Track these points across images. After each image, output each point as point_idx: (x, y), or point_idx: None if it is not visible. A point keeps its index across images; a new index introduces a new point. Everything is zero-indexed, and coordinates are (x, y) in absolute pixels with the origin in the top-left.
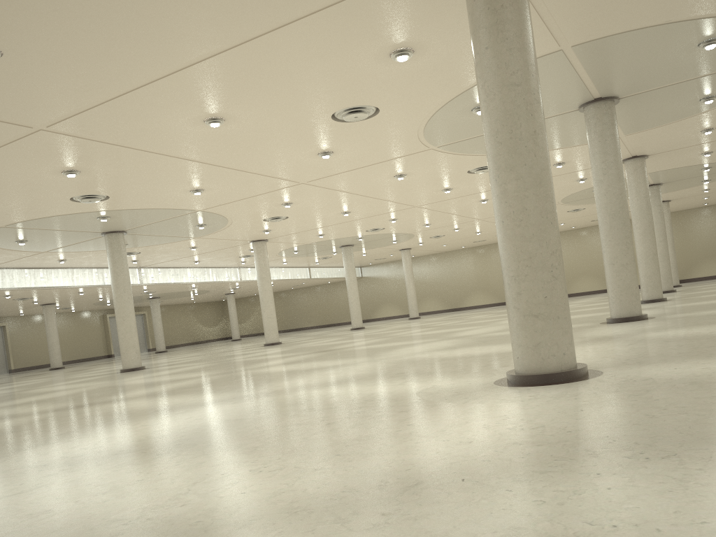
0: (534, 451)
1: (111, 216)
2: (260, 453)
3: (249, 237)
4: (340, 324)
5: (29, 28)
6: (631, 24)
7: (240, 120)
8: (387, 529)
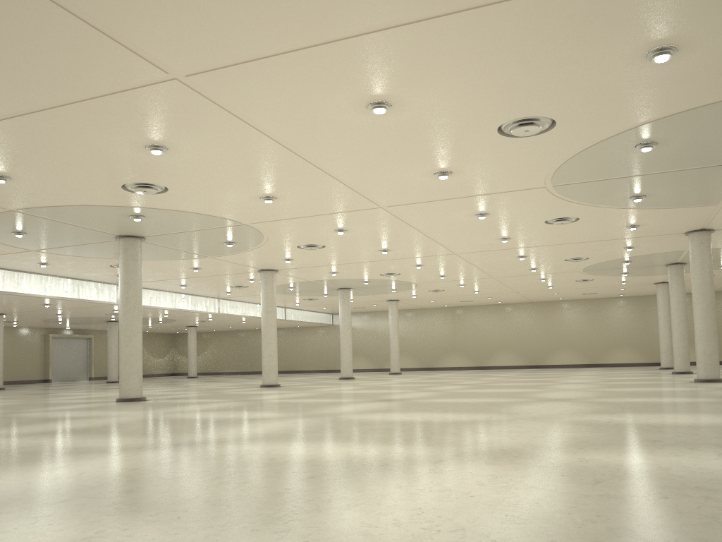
0: None
1: (147, 216)
2: None
3: (263, 264)
4: (303, 372)
5: None
6: None
7: (406, 111)
8: None
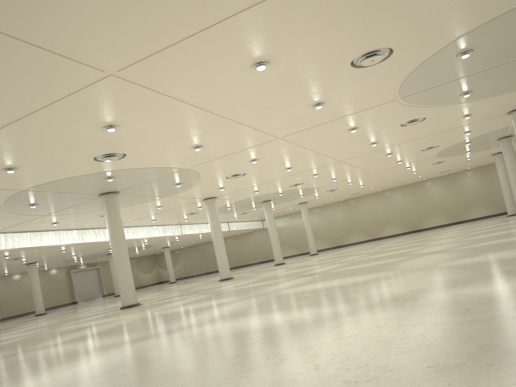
0: None
1: (116, 176)
2: None
3: (205, 195)
4: (249, 265)
5: None
6: None
7: (280, 64)
8: None
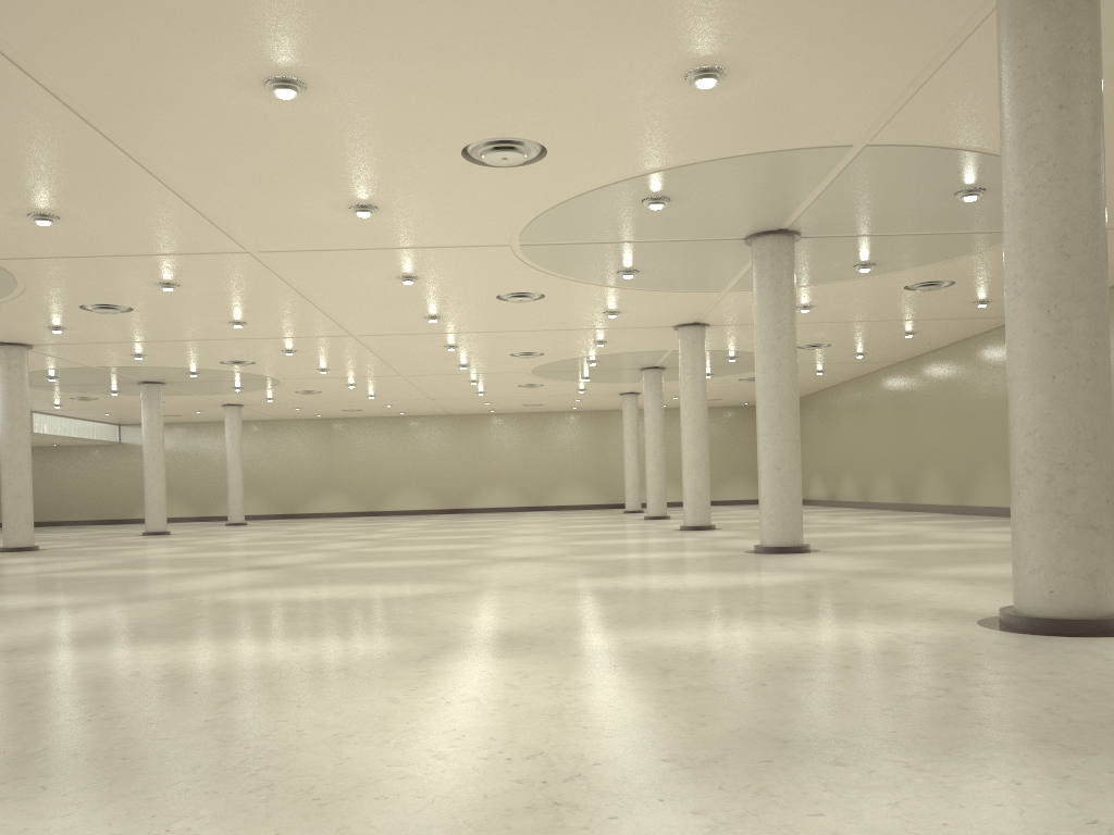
0: None
1: None
2: None
3: (6, 334)
4: (65, 524)
5: None
6: (953, 139)
7: (327, 101)
8: None
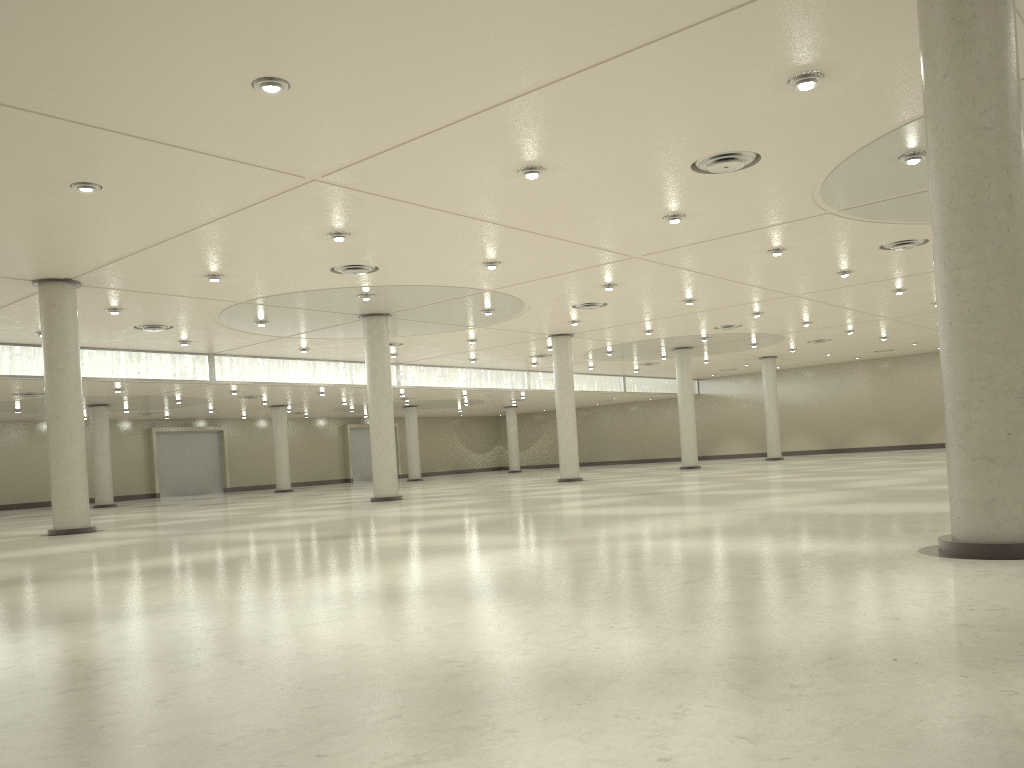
0: (994, 636)
1: (376, 293)
2: (603, 607)
3: (549, 329)
4: (662, 461)
5: (327, 54)
6: None
7: (566, 170)
8: (802, 701)
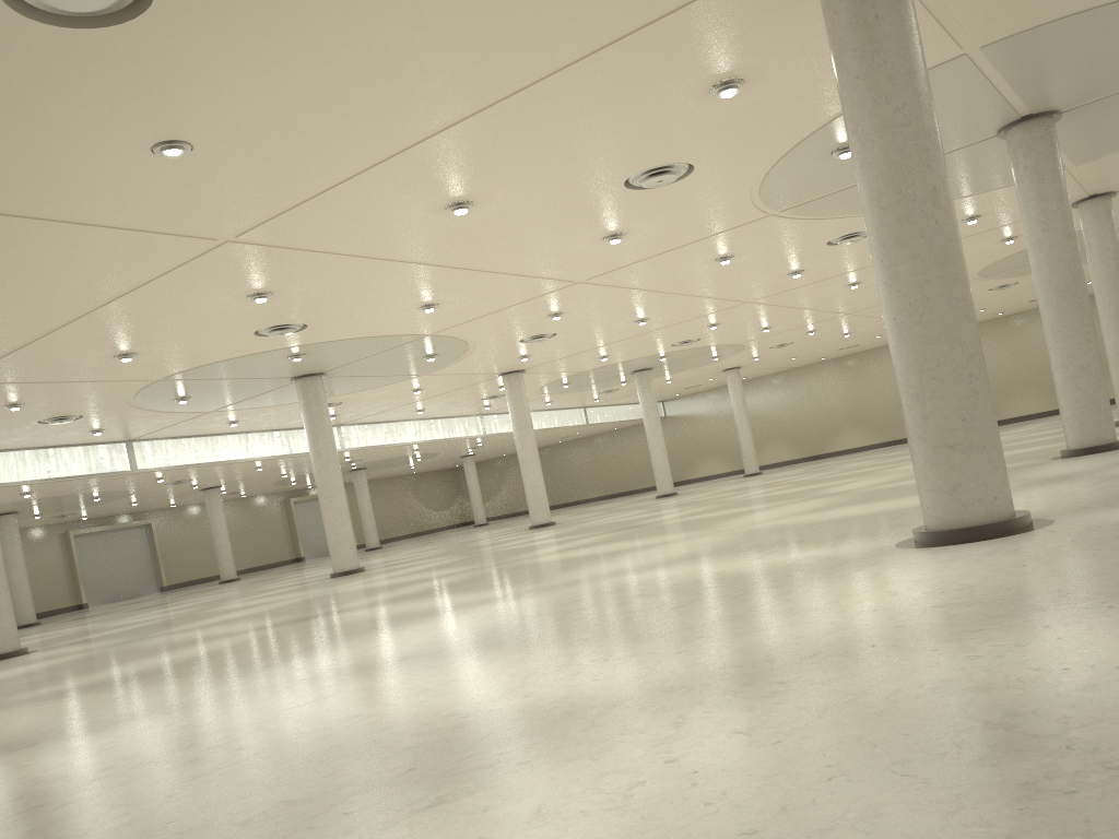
0: (962, 612)
1: (307, 353)
2: (595, 643)
3: (499, 368)
4: (637, 492)
5: (229, 111)
6: (1070, 7)
7: (496, 202)
8: (790, 694)
